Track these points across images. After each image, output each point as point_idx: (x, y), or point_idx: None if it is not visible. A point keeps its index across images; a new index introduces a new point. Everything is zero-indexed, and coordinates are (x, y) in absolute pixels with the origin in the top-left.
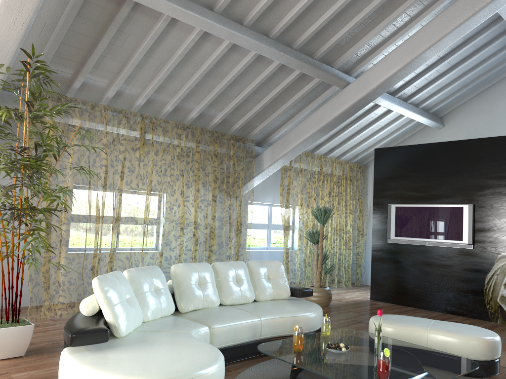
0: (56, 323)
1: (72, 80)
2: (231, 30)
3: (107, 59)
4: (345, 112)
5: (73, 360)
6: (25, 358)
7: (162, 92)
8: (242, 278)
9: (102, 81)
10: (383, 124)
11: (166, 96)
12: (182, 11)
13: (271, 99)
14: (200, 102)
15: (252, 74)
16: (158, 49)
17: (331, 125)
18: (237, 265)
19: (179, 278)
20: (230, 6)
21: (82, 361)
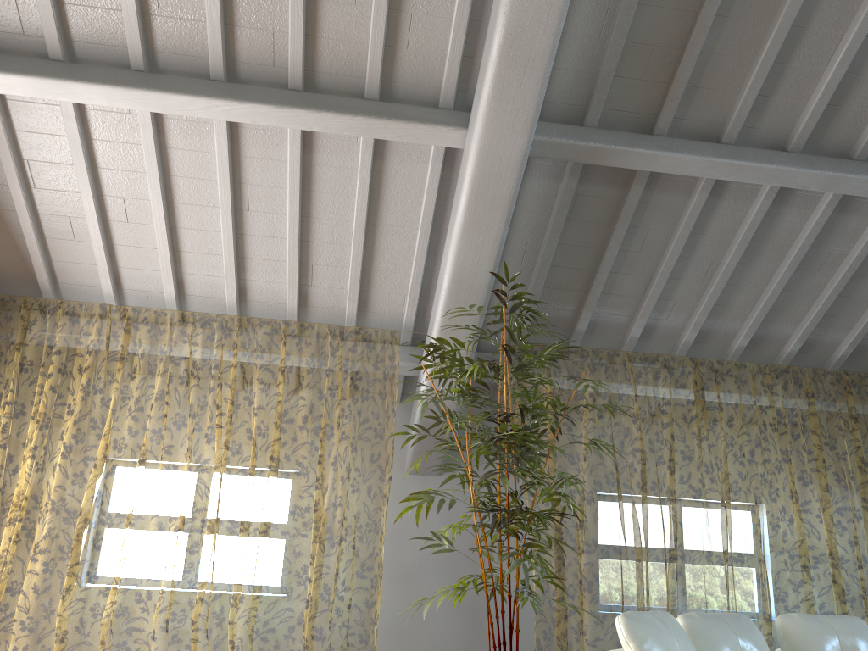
0: None
1: (574, 320)
2: (828, 172)
3: (622, 276)
4: None
5: None
6: None
7: (723, 313)
8: None
9: (619, 313)
10: None
11: (731, 321)
12: (726, 164)
13: None
14: (799, 320)
15: None
16: (701, 241)
17: None
18: None
19: (795, 642)
20: (818, 133)
21: None
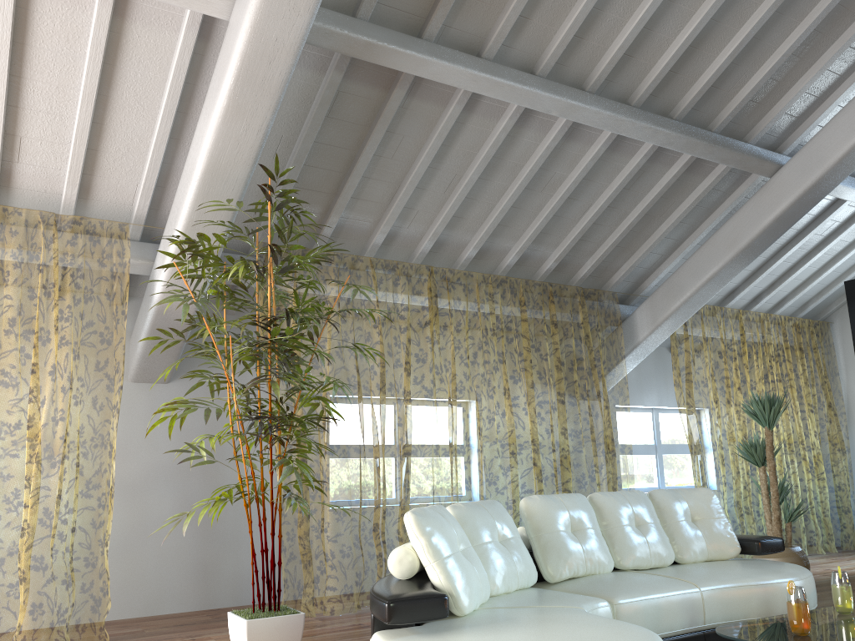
0: (327, 624)
1: (320, 223)
2: (568, 100)
3: (372, 181)
4: (782, 216)
5: None
6: None
7: (458, 225)
8: (646, 520)
9: (365, 219)
10: (850, 238)
11: (464, 233)
12: (487, 80)
13: (640, 216)
14: (520, 236)
15: (604, 176)
16: (449, 154)
17: (758, 245)
18: (633, 497)
19: (537, 520)
20: (561, 62)
21: None
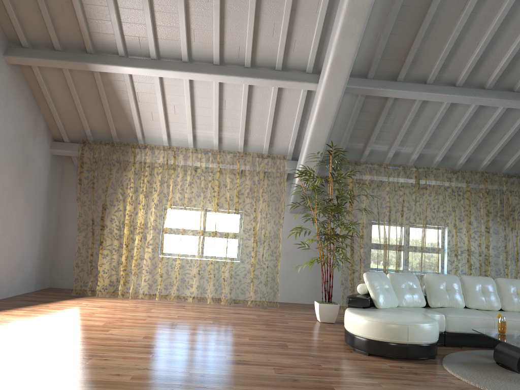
0: None
1: (363, 149)
2: (471, 97)
3: (384, 132)
4: None
5: (349, 311)
6: (335, 324)
7: (430, 147)
8: (487, 290)
9: (383, 147)
10: None
11: (434, 150)
12: (427, 95)
13: None
14: (465, 150)
15: (509, 121)
16: (419, 119)
17: None
18: (483, 280)
19: (429, 283)
20: (470, 78)
21: (353, 311)
